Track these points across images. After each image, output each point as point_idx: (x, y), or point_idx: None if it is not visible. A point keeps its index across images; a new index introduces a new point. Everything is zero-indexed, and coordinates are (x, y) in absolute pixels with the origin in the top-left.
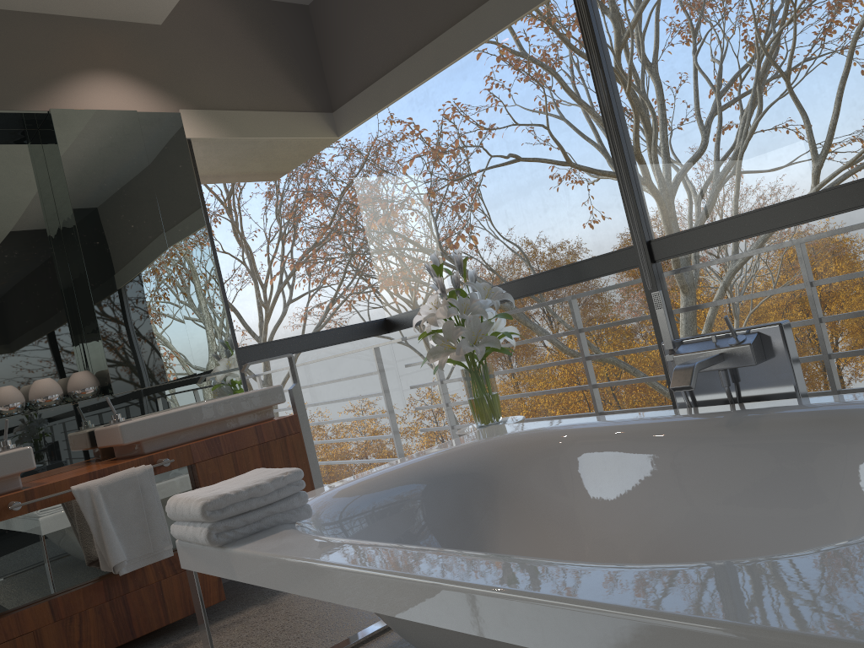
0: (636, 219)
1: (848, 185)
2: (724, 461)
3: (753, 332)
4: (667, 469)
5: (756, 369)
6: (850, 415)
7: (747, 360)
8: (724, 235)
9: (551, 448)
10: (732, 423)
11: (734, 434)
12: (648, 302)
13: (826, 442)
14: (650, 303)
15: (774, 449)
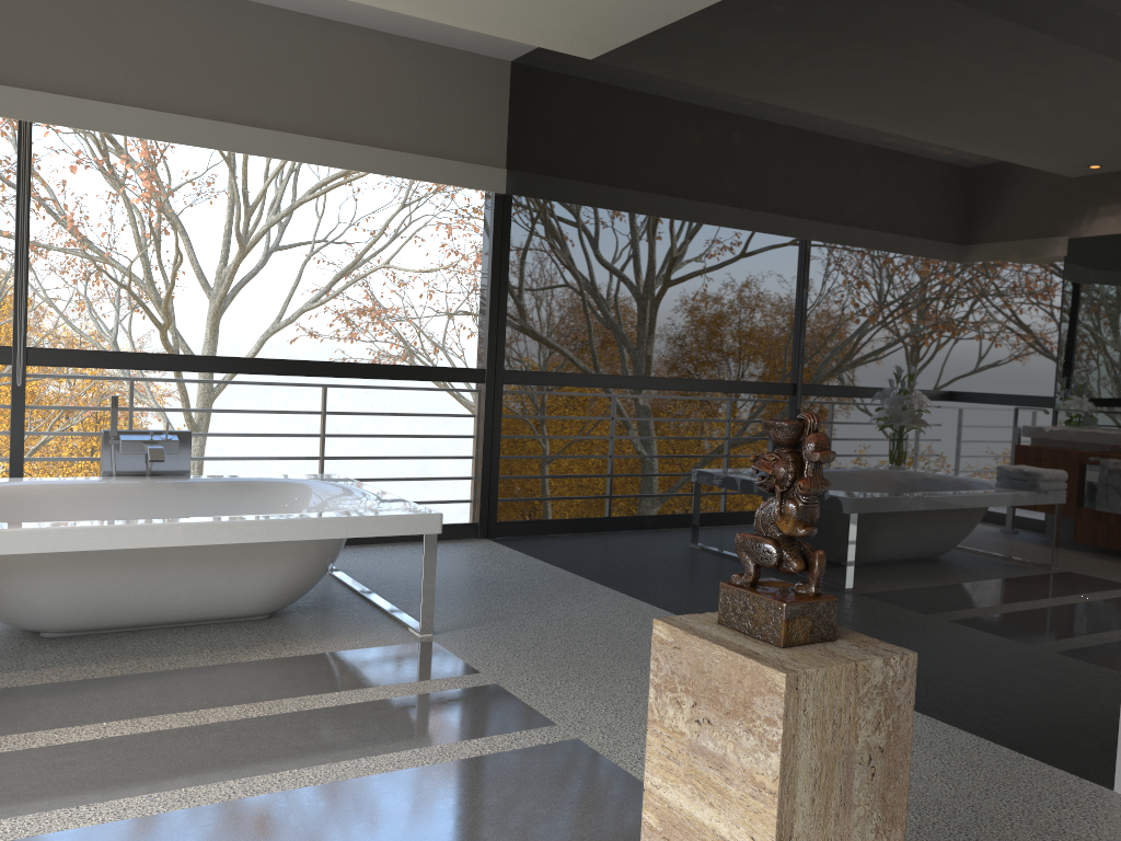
0: (24, 327)
1: (190, 356)
2: (172, 506)
3: (174, 434)
4: (130, 512)
5: (169, 457)
6: (245, 483)
7: (175, 450)
8: (97, 362)
9: (19, 497)
10: (178, 485)
11: (180, 490)
12: (13, 395)
13: (234, 496)
14: (14, 396)
15: (205, 499)
